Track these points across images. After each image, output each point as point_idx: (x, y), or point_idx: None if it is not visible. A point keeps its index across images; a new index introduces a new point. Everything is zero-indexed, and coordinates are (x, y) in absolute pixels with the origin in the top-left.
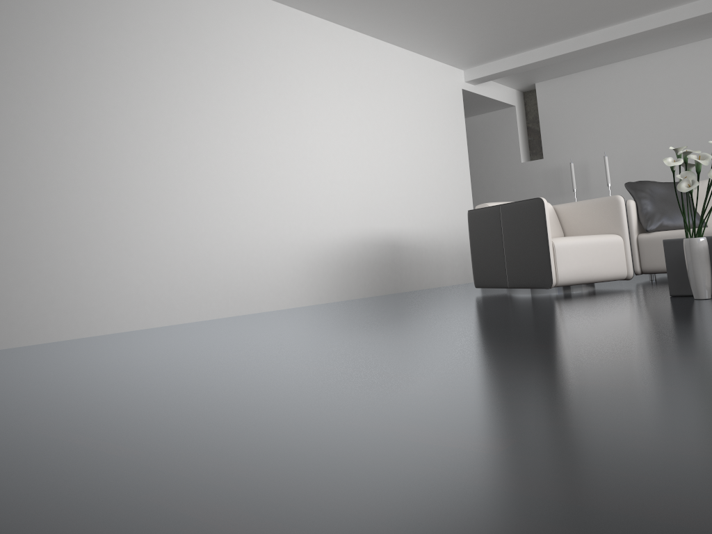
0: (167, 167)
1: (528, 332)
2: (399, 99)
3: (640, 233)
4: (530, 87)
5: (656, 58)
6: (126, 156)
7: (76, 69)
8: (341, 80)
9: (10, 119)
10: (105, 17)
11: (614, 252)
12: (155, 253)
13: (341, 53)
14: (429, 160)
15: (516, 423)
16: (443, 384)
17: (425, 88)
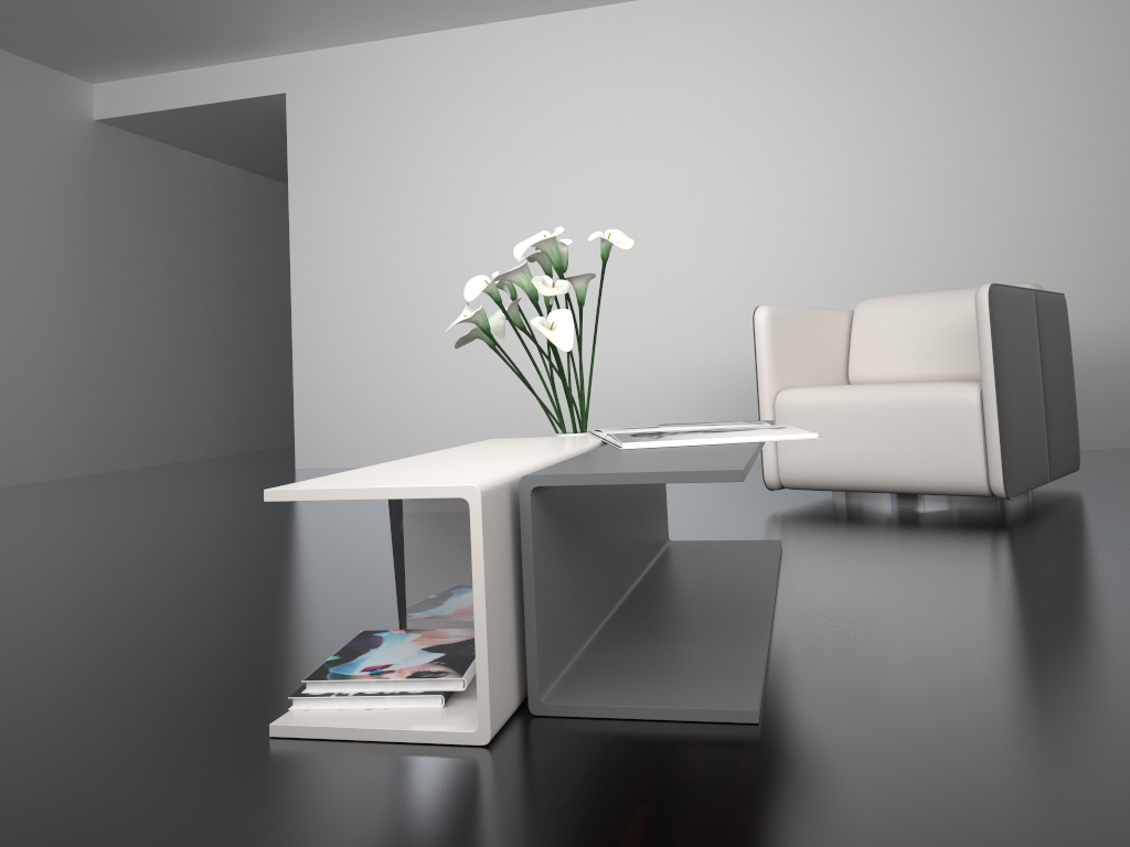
0: None
1: (199, 539)
2: (987, 58)
3: None
4: None
5: None
6: (434, 274)
7: (383, 192)
8: (805, 74)
9: (327, 258)
10: (410, 124)
11: (938, 427)
12: (467, 380)
13: (805, 25)
14: (1098, 167)
15: None
16: None
17: (1093, 5)
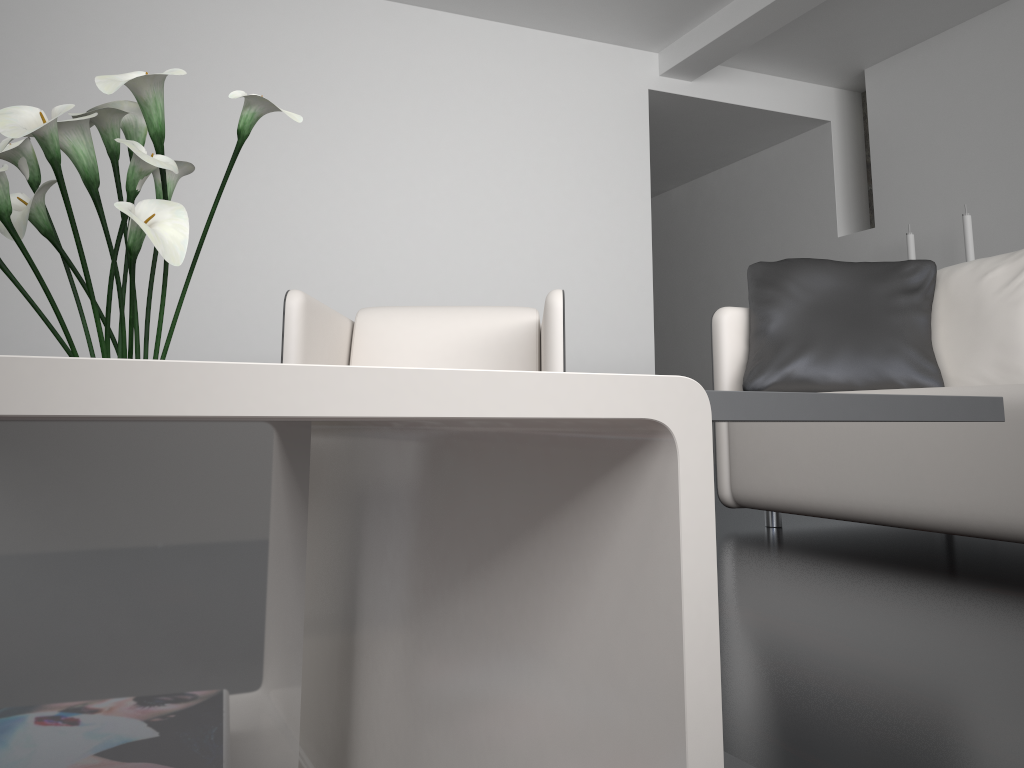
0: None
1: None
2: (442, 111)
3: None
4: (863, 79)
5: None
6: None
7: None
8: (275, 79)
9: None
10: None
11: None
12: None
13: (281, 30)
14: (520, 228)
15: None
16: None
17: (527, 90)
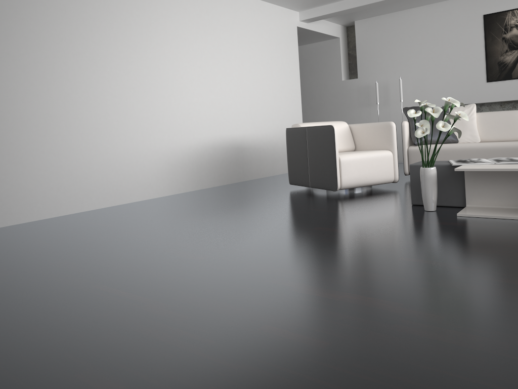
0: (53, 99)
1: (285, 250)
2: (245, 36)
3: (410, 146)
4: (351, 23)
5: (442, 6)
6: (18, 92)
7: None
8: (198, 24)
9: None
10: None
11: (385, 163)
12: (45, 164)
13: (197, 2)
14: (268, 82)
15: (188, 387)
16: (179, 323)
17: (266, 27)
